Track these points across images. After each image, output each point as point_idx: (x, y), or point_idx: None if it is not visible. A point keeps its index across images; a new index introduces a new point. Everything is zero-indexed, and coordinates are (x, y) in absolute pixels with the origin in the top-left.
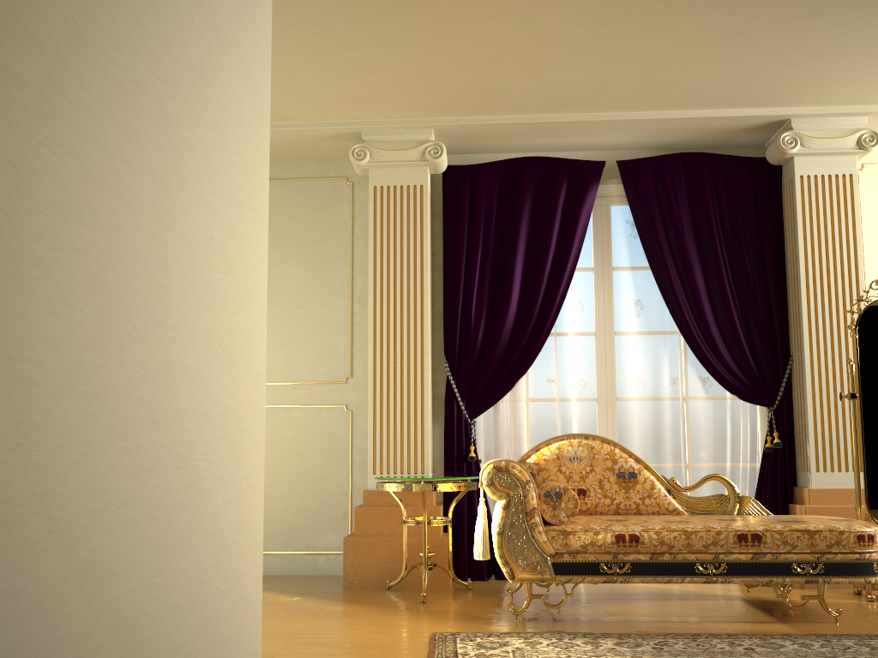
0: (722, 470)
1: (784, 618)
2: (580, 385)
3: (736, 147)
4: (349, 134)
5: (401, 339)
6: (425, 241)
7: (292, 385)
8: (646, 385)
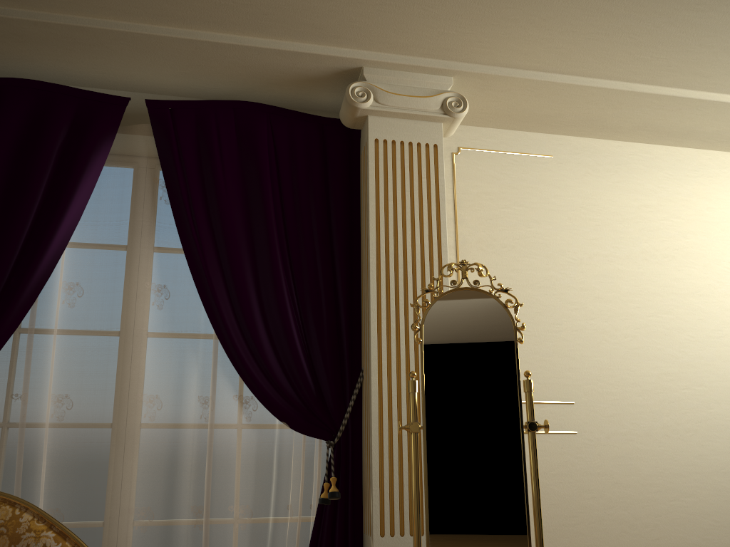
0: (263, 532)
1: None
2: (65, 405)
3: (314, 111)
4: None
5: None
6: None
7: None
8: (163, 407)
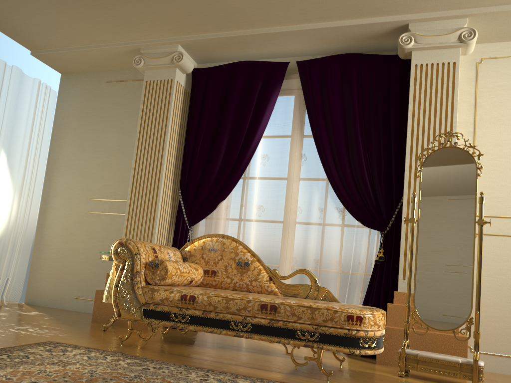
0: (347, 275)
1: (299, 372)
2: (261, 210)
3: (387, 51)
4: (136, 50)
5: (149, 173)
6: (169, 113)
7: (103, 200)
8: (302, 212)
